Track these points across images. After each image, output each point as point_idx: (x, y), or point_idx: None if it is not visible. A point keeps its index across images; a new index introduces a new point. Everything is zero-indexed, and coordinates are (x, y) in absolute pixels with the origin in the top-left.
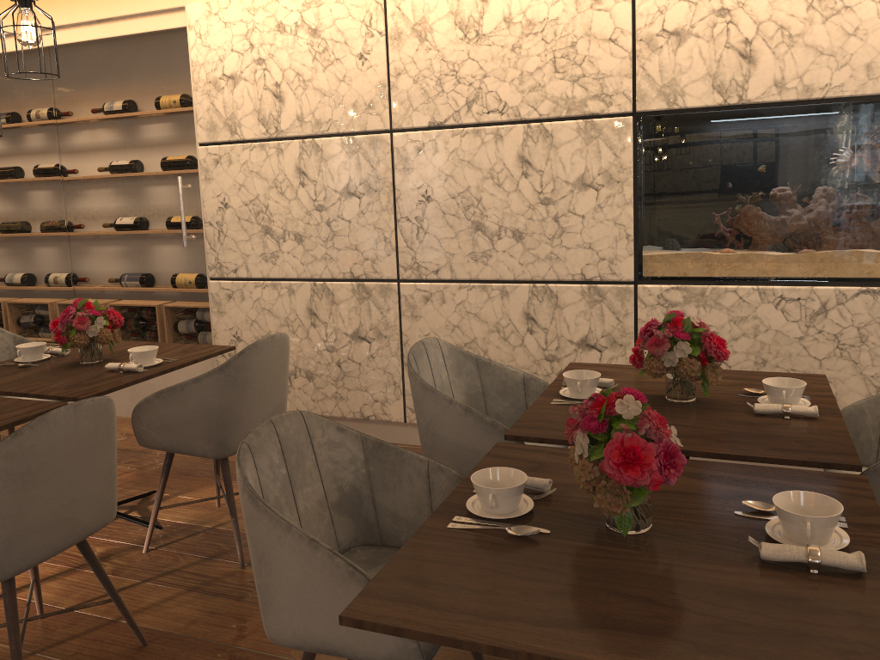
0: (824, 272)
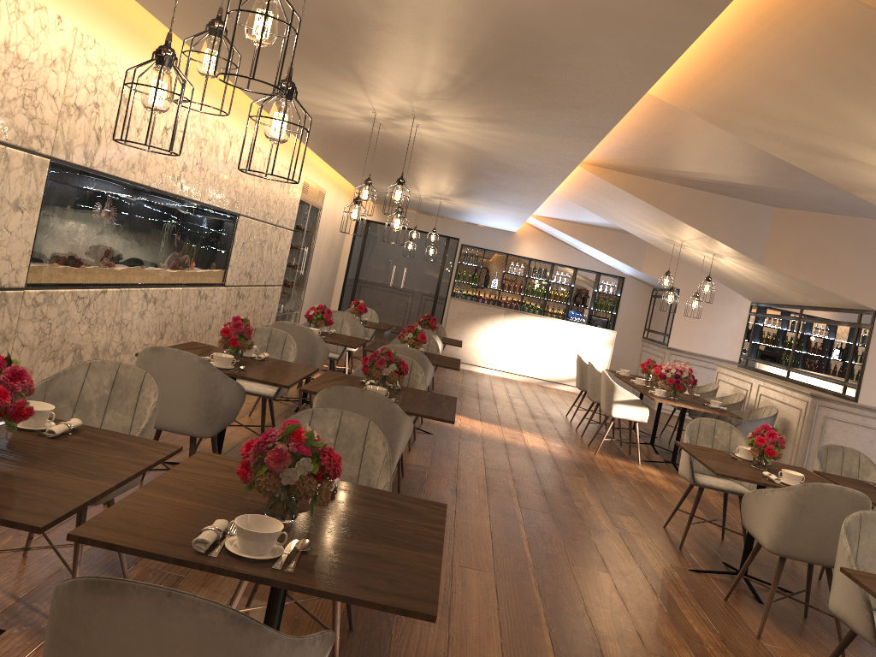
0: (92, 280)
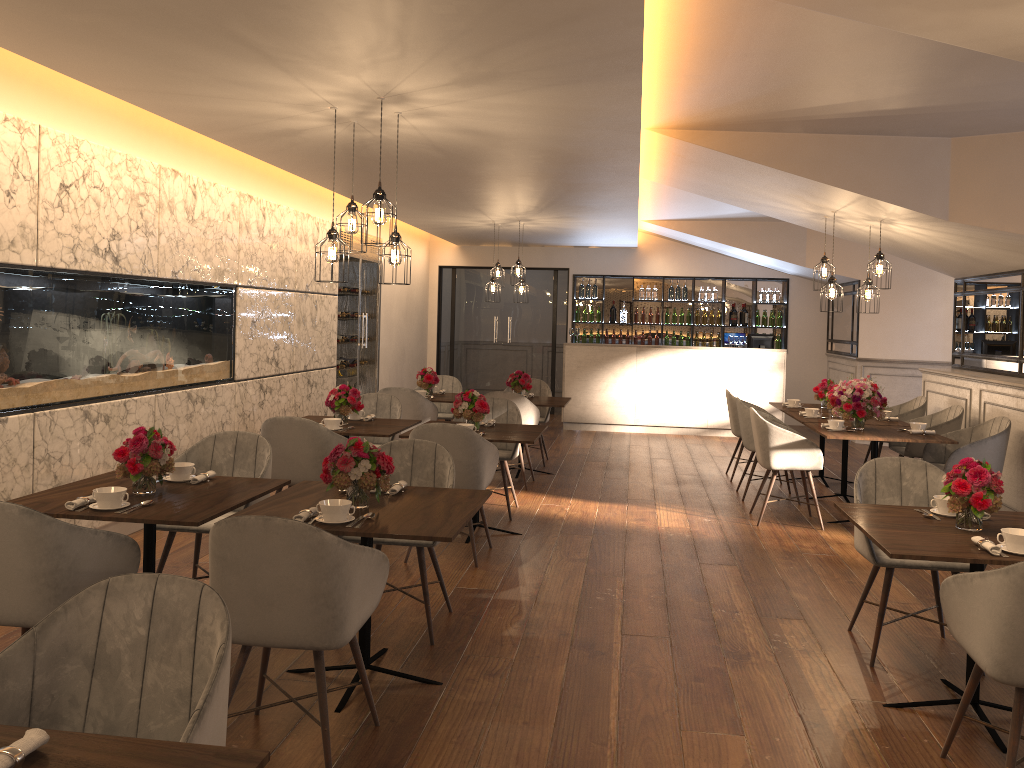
0: None
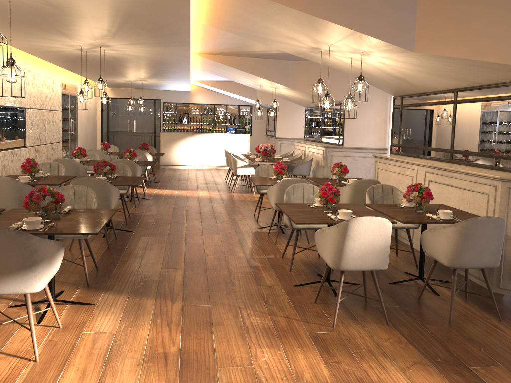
0: None
